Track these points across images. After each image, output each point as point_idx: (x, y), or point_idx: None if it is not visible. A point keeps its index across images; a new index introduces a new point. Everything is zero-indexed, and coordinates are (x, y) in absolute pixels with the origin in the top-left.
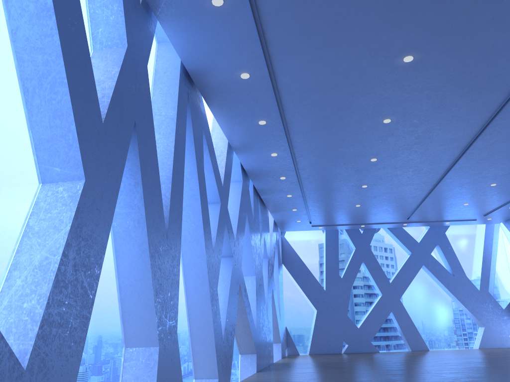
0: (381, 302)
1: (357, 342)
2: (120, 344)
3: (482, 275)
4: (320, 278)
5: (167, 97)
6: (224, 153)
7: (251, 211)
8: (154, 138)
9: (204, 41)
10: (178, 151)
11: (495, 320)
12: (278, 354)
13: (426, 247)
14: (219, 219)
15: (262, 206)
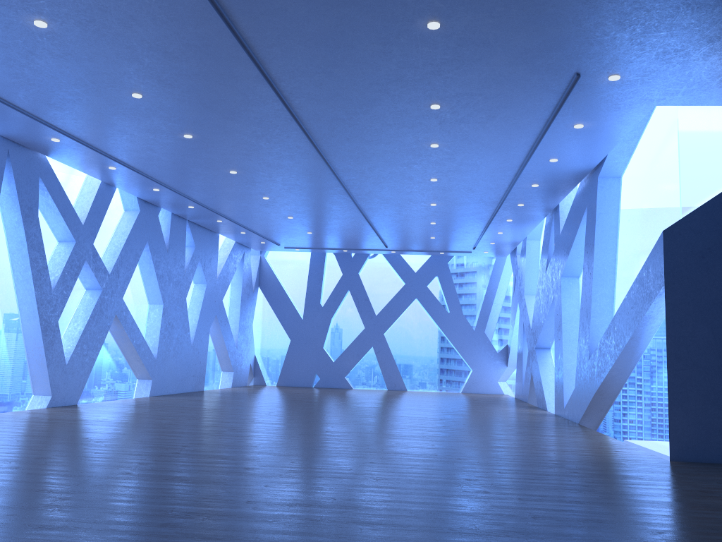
0: (363, 336)
1: (330, 377)
2: None
3: (481, 314)
4: (302, 305)
5: None
6: (96, 190)
7: (162, 238)
8: None
9: None
10: None
11: (486, 364)
12: (229, 383)
13: (423, 278)
14: (70, 257)
15: (198, 229)
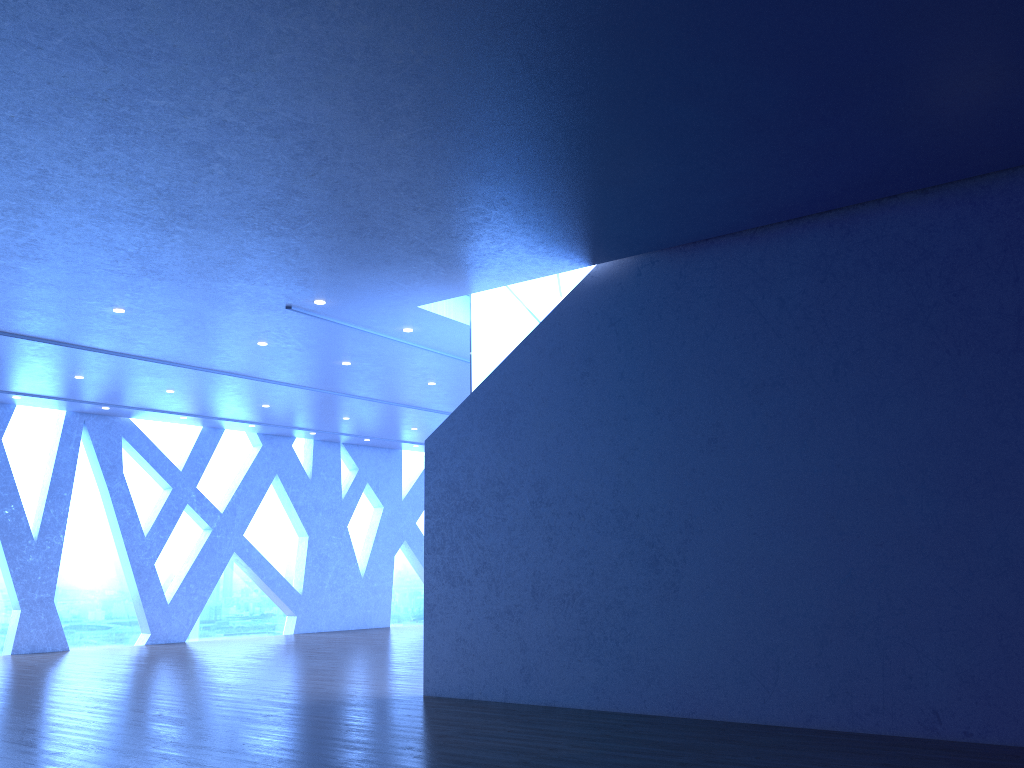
0: None
1: None
2: (7, 607)
3: None
4: None
5: (57, 435)
6: (198, 435)
7: (301, 468)
8: (13, 482)
9: (48, 404)
10: (60, 477)
11: None
12: None
13: None
14: (166, 503)
15: (361, 449)
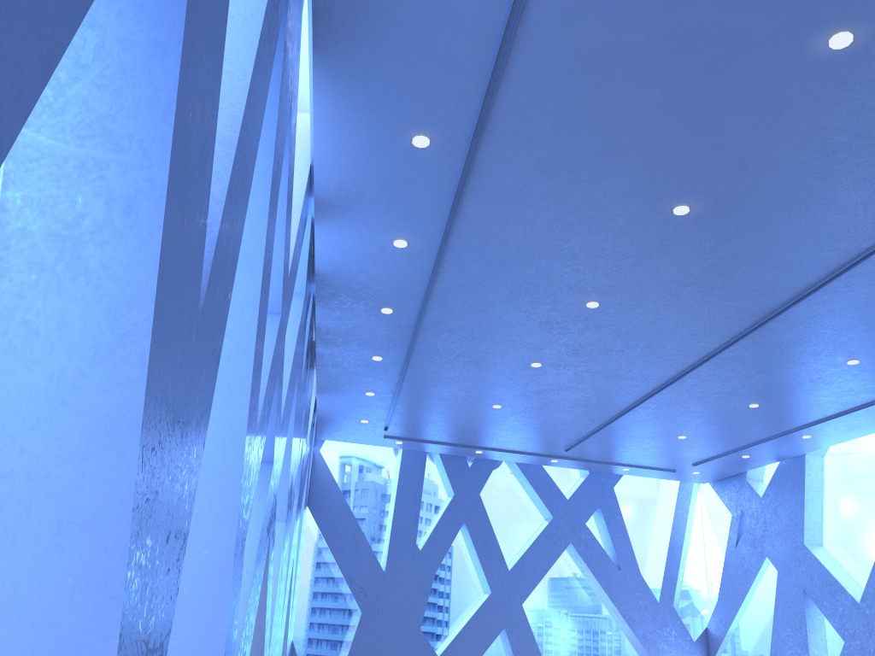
0: (488, 608)
1: None
2: None
3: (666, 575)
4: (378, 545)
5: None
6: (297, 207)
7: (302, 371)
8: None
9: None
10: (258, 87)
11: None
12: None
13: (579, 510)
14: (274, 353)
15: (310, 372)
